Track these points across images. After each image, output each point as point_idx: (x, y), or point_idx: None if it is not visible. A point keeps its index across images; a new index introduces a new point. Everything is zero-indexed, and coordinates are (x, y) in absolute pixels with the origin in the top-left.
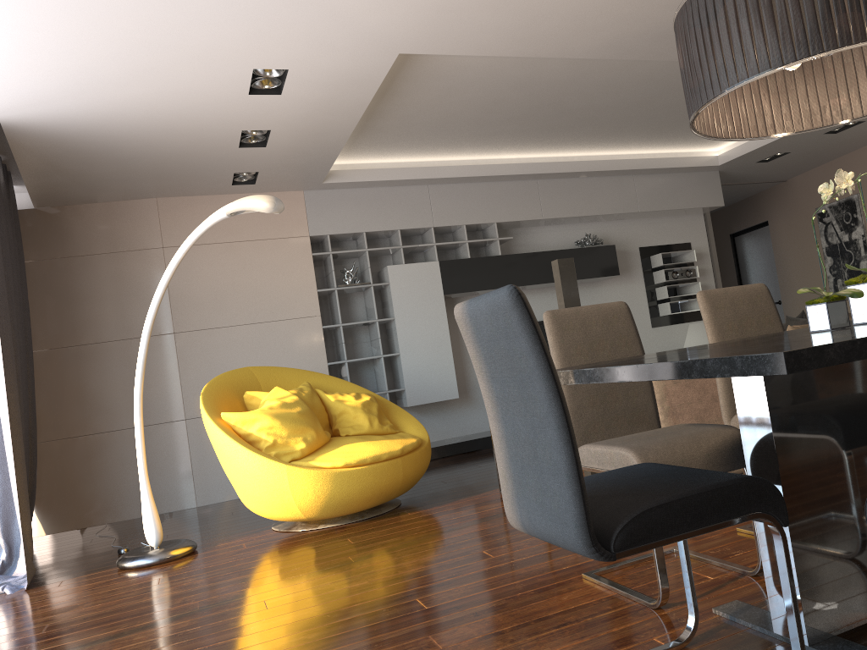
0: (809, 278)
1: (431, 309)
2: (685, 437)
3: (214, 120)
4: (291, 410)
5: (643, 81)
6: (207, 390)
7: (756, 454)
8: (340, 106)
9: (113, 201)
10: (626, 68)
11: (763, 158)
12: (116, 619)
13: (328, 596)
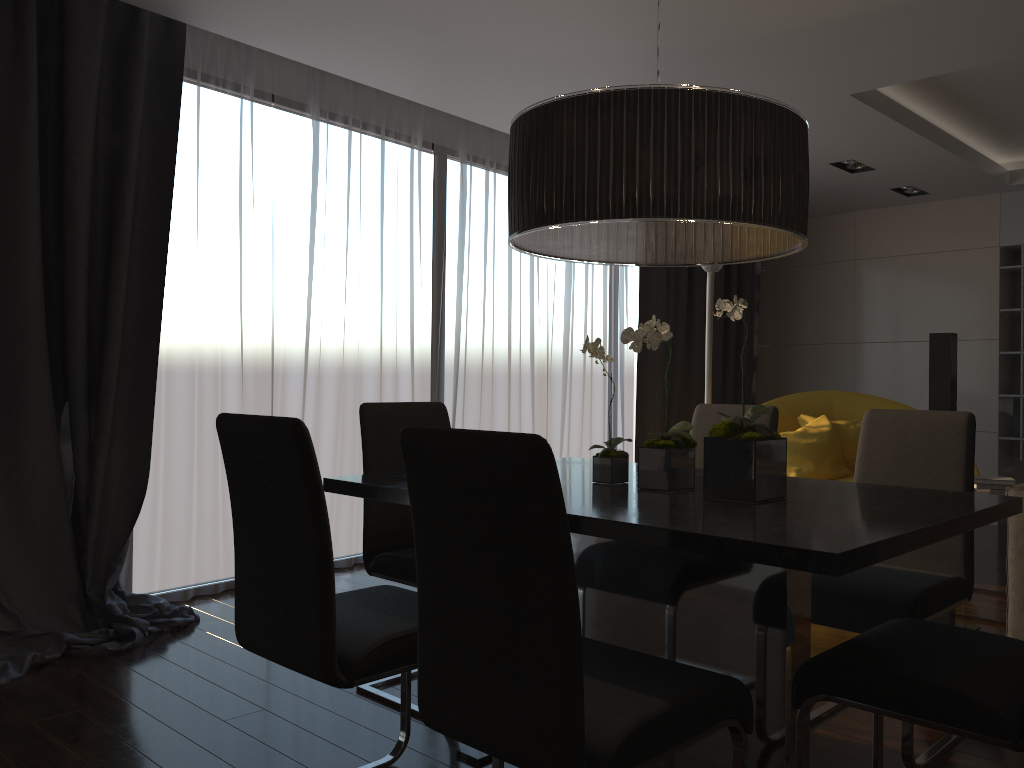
0: None
1: None
2: None
3: None
4: (801, 441)
5: None
6: None
7: None
8: (881, 134)
9: (823, 216)
10: None
11: None
12: None
13: None
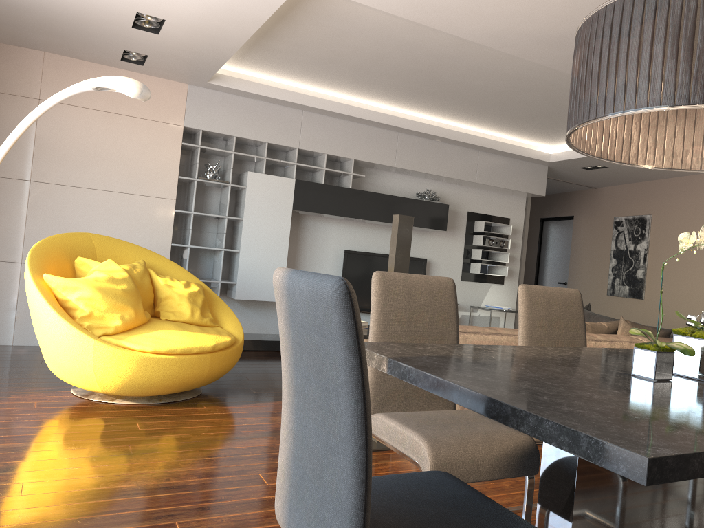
0: (594, 270)
1: (278, 219)
2: (479, 435)
3: None
4: (116, 287)
5: (511, 75)
6: (38, 247)
7: (552, 491)
8: (236, 17)
9: (1, 42)
10: (500, 59)
11: (586, 166)
12: None
13: (89, 494)
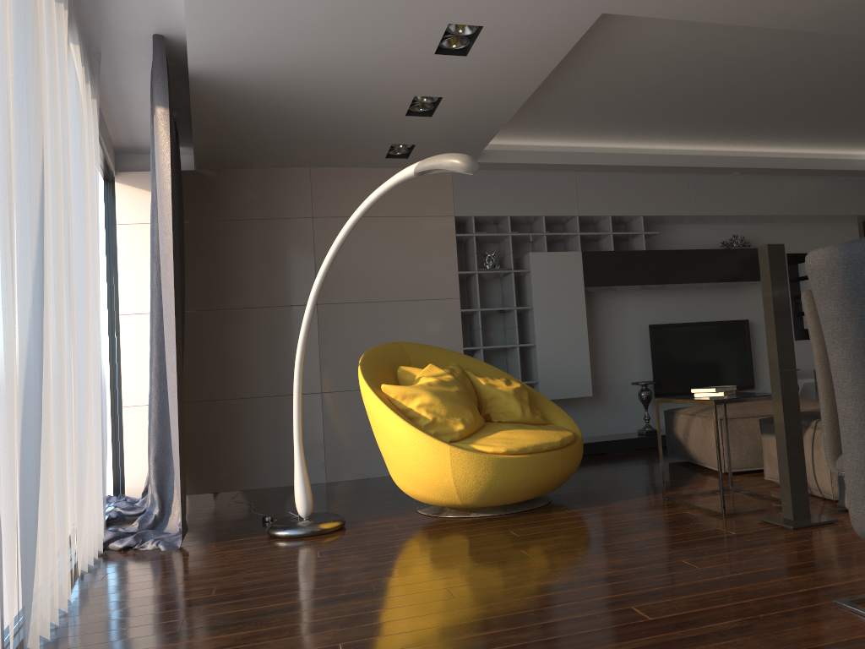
0: None
1: (570, 301)
2: None
3: (391, 82)
4: (449, 389)
5: (835, 66)
6: (364, 361)
7: None
8: (521, 73)
9: (269, 167)
10: (822, 49)
11: None
12: (287, 590)
13: (519, 591)
